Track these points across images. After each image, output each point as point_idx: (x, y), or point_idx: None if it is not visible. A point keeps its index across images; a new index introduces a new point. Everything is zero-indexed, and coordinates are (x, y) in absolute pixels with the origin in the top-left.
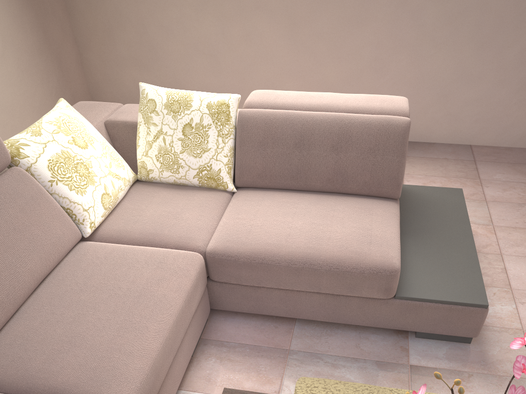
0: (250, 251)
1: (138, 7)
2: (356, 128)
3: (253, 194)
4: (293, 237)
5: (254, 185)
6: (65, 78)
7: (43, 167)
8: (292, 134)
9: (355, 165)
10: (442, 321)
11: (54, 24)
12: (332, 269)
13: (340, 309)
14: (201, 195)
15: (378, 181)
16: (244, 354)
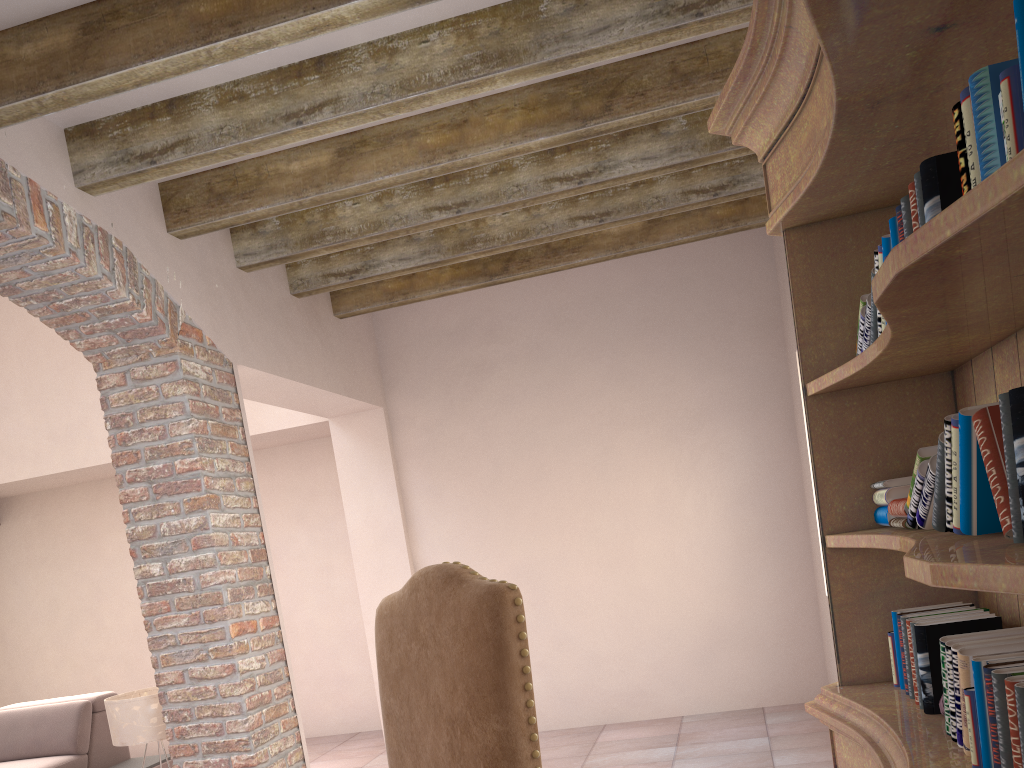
0: None
1: (12, 672)
2: (50, 710)
3: None
4: None
5: None
6: None
7: None
8: (10, 721)
9: (46, 734)
10: None
11: None
12: None
13: None
14: None
15: (61, 742)
16: None
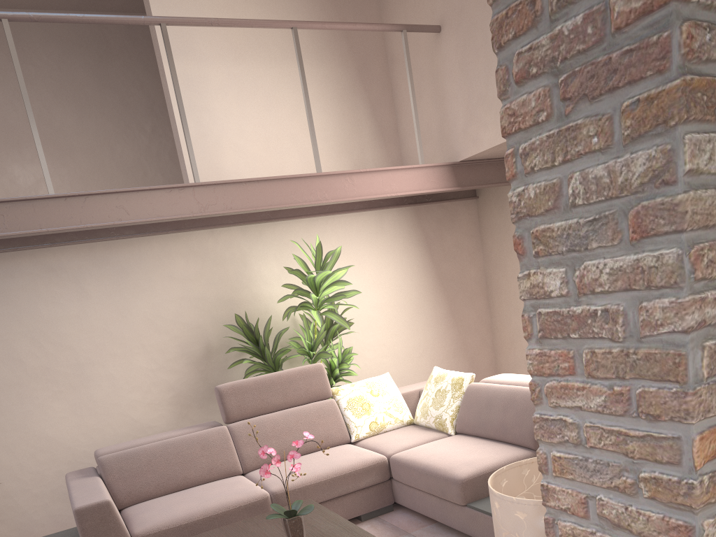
0: (406, 458)
1: None
2: (519, 395)
3: (456, 436)
4: (433, 455)
5: (463, 432)
6: (474, 373)
7: (344, 401)
8: (486, 398)
9: (511, 421)
10: (491, 532)
11: (474, 338)
12: (433, 474)
13: (443, 511)
14: (429, 433)
15: (522, 434)
16: (385, 527)
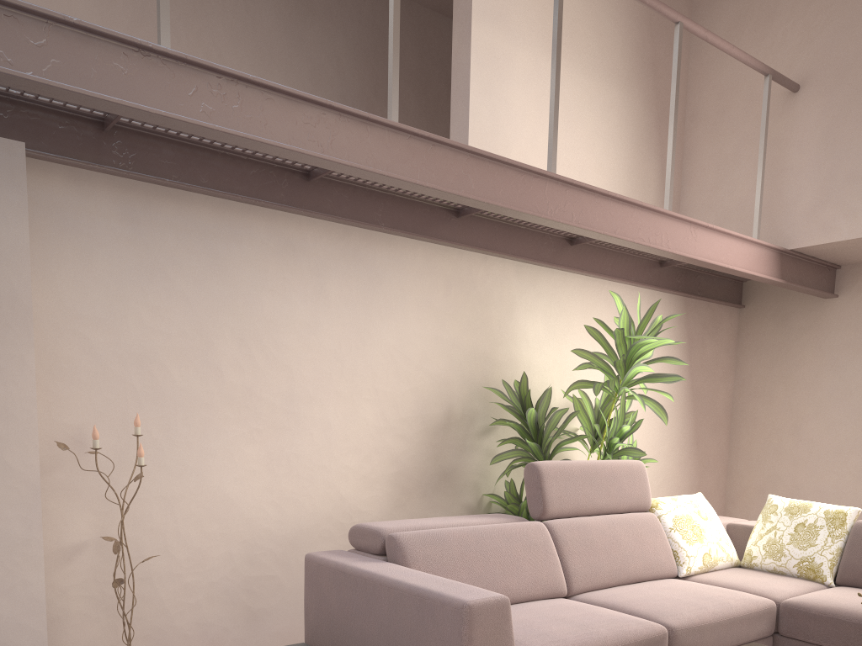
0: (824, 606)
1: (796, 472)
2: None
3: (850, 588)
4: None
5: (854, 584)
6: None
7: (669, 518)
8: None
9: None
10: None
11: (710, 477)
12: None
13: None
14: (795, 579)
15: None
16: None
